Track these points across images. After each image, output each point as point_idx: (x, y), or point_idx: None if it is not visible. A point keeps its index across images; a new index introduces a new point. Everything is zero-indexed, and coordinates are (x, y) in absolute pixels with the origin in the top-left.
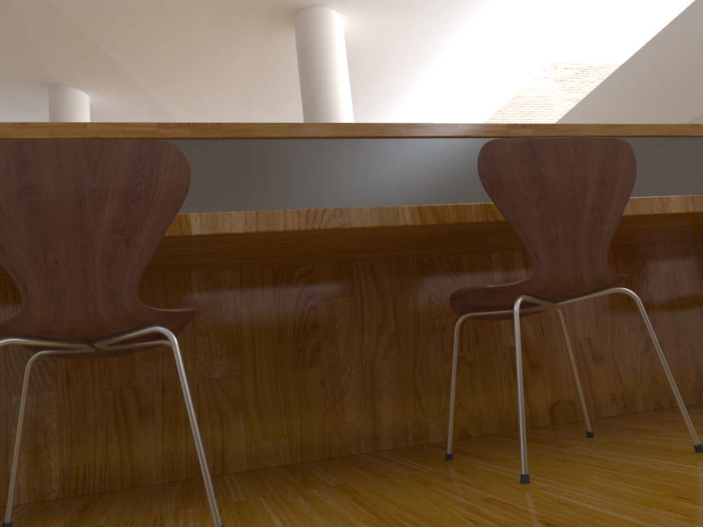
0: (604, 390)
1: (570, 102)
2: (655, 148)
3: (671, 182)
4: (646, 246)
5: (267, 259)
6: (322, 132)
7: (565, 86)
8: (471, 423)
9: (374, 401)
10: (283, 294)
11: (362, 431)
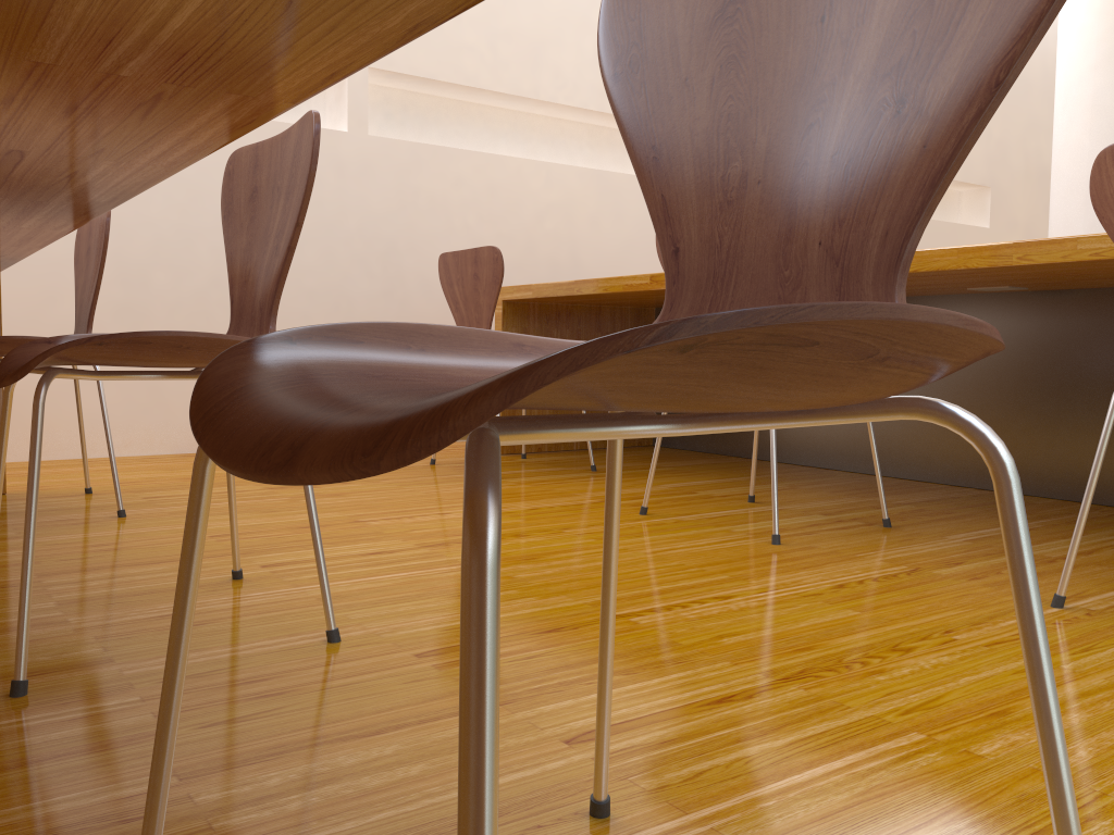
0: None
1: None
2: None
3: None
4: None
5: None
6: None
7: None
8: None
9: None
10: None
11: None
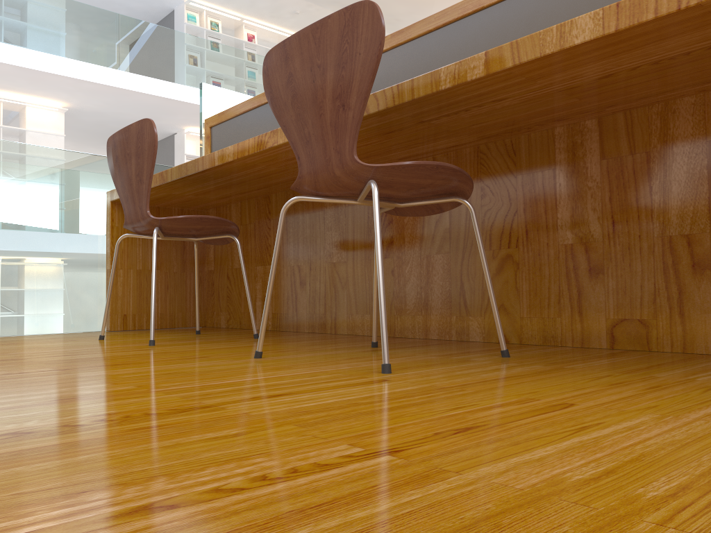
0: (704, 315)
1: None
2: None
3: None
4: None
5: None
6: (414, 32)
7: None
8: (511, 329)
9: (427, 292)
10: None
11: (417, 318)
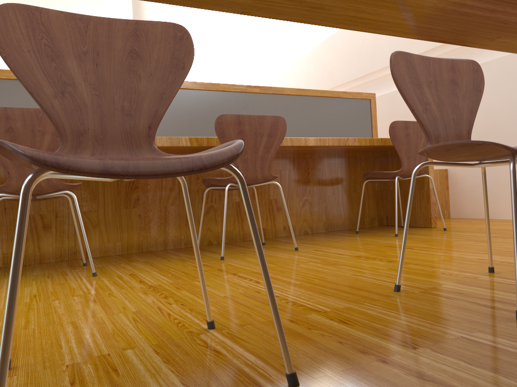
0: (280, 224)
1: (306, 48)
2: (322, 103)
3: (328, 121)
4: (310, 154)
5: None
6: None
7: (304, 37)
8: (214, 238)
9: (165, 225)
10: None
11: (159, 240)
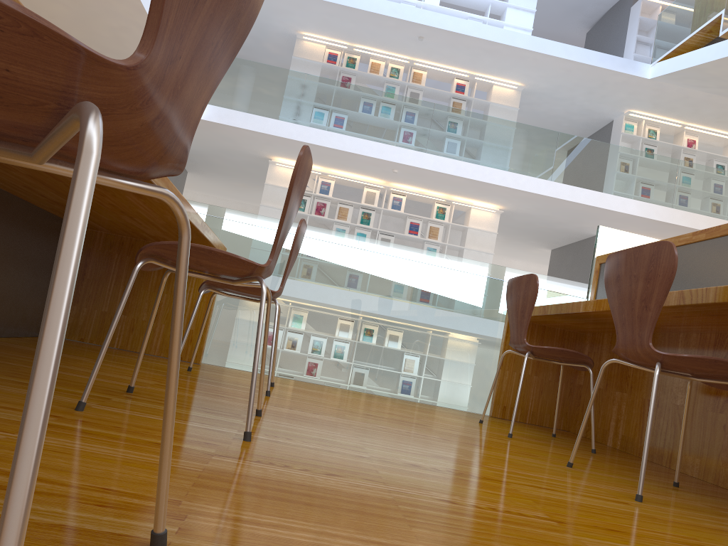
0: None
1: None
2: None
3: None
4: None
5: (681, 327)
6: None
7: None
8: None
9: None
10: (717, 354)
11: None
